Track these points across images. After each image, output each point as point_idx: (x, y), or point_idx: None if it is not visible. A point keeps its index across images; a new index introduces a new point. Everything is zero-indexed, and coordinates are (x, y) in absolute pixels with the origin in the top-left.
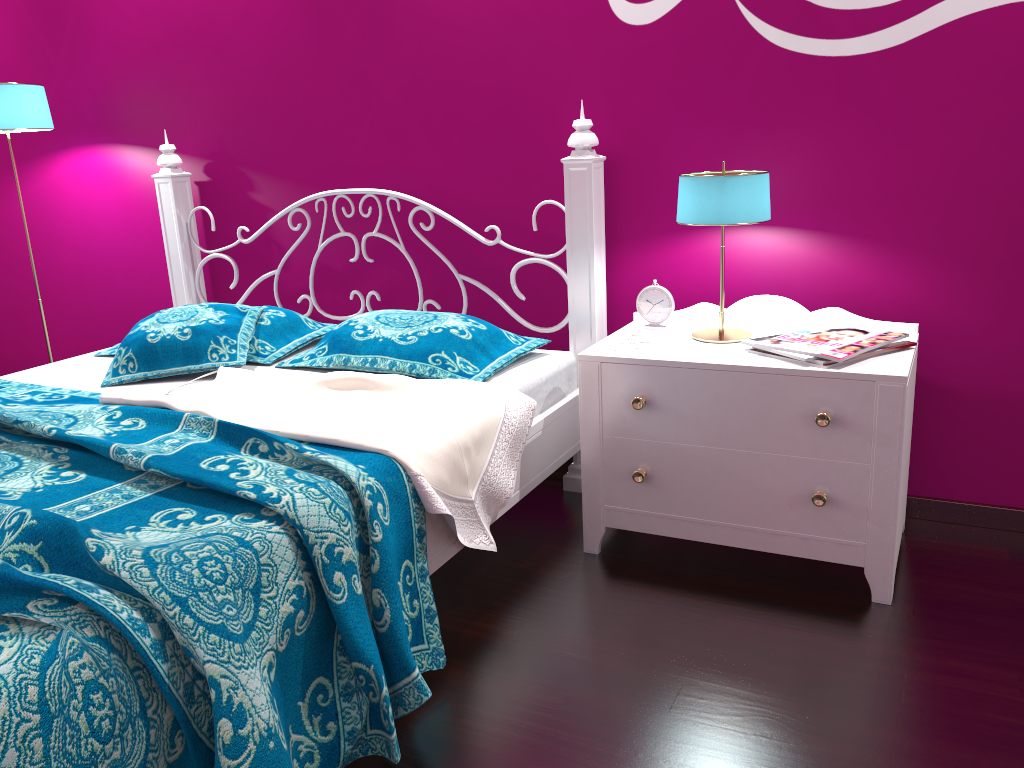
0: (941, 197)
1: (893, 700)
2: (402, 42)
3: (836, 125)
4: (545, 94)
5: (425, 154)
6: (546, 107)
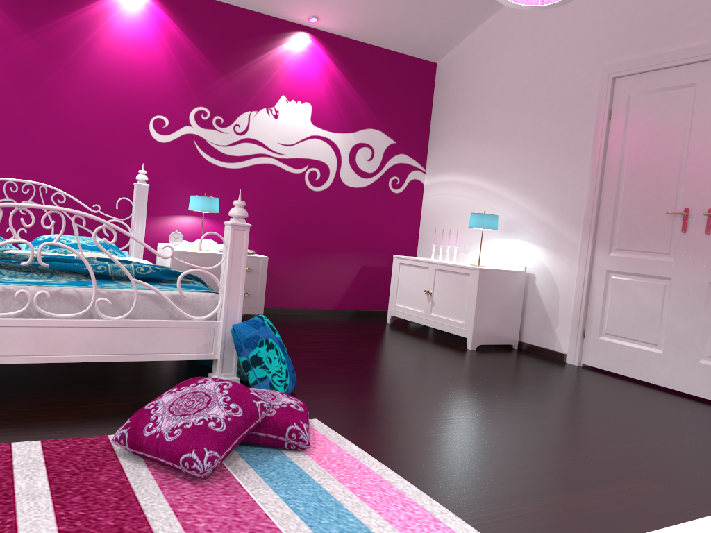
0: (250, 213)
1: (285, 334)
2: (51, 121)
3: (223, 187)
4: (120, 157)
5: (56, 170)
6: (120, 162)
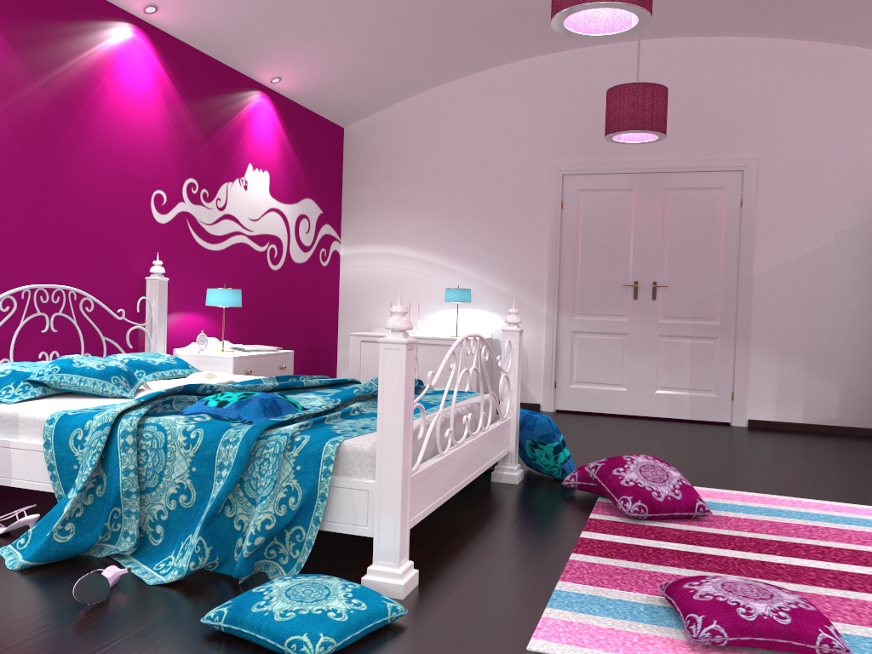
0: None
1: None
2: (64, 201)
3: (210, 274)
4: (128, 245)
5: (70, 267)
6: (128, 251)
